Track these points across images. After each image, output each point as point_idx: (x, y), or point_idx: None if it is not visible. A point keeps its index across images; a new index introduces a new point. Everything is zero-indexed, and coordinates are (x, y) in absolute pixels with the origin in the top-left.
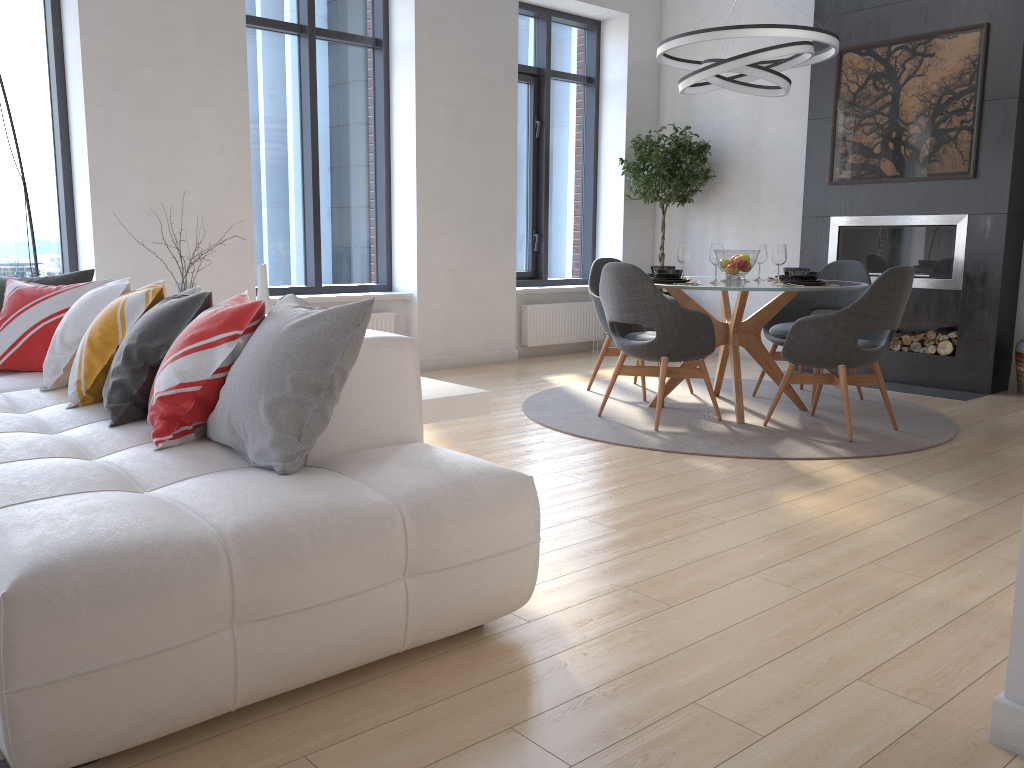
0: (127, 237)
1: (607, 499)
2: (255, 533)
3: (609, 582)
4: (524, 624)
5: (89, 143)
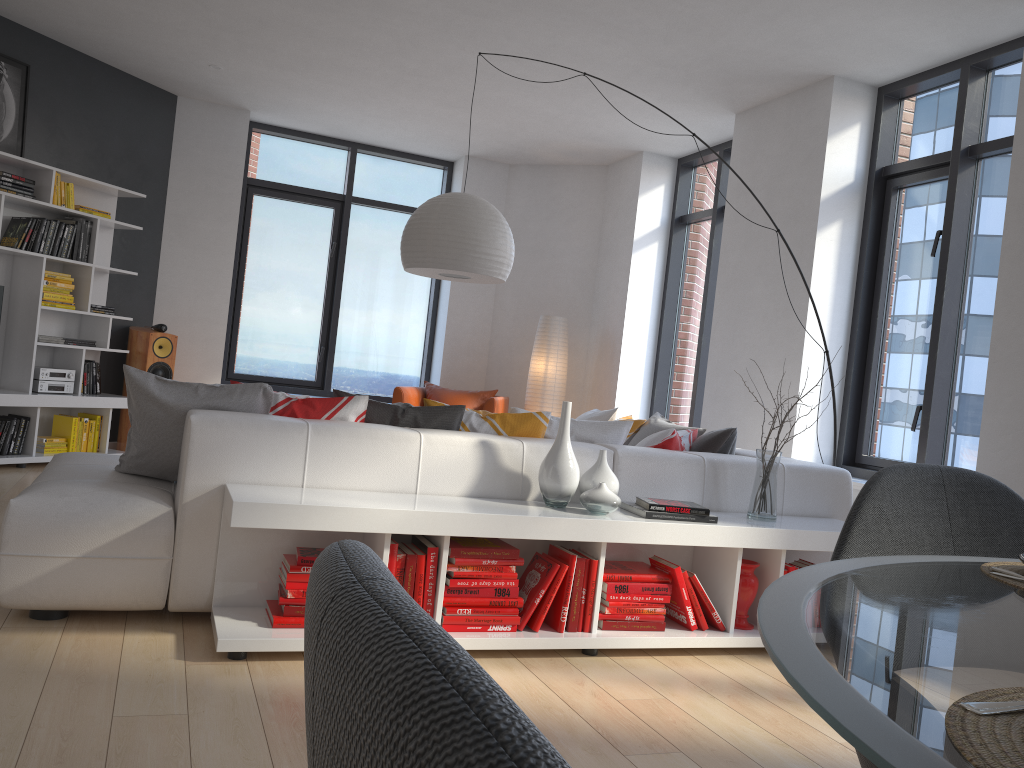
0: (1017, 425)
1: (239, 753)
2: (48, 468)
3: (1, 666)
4: (1, 625)
5: (996, 307)
